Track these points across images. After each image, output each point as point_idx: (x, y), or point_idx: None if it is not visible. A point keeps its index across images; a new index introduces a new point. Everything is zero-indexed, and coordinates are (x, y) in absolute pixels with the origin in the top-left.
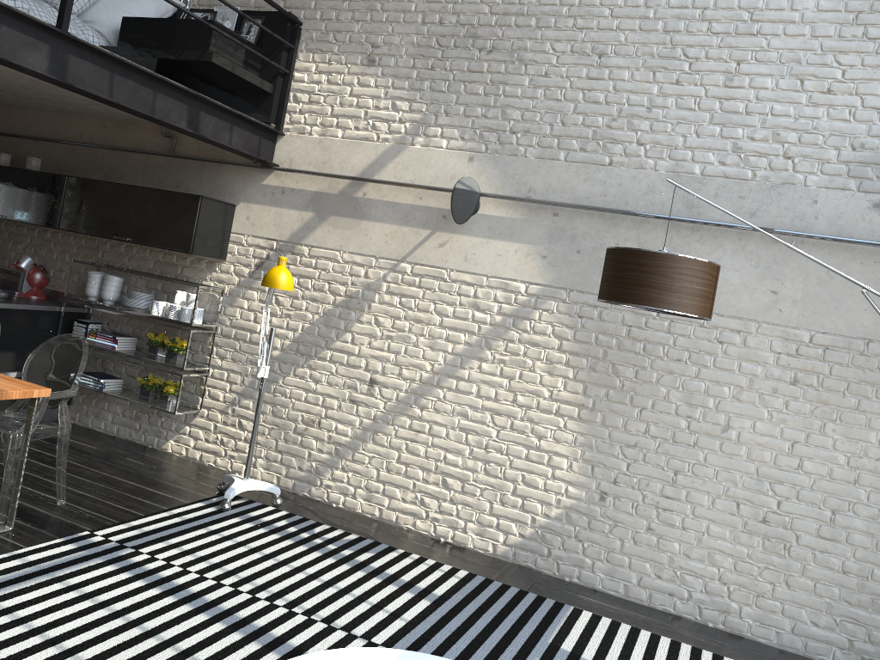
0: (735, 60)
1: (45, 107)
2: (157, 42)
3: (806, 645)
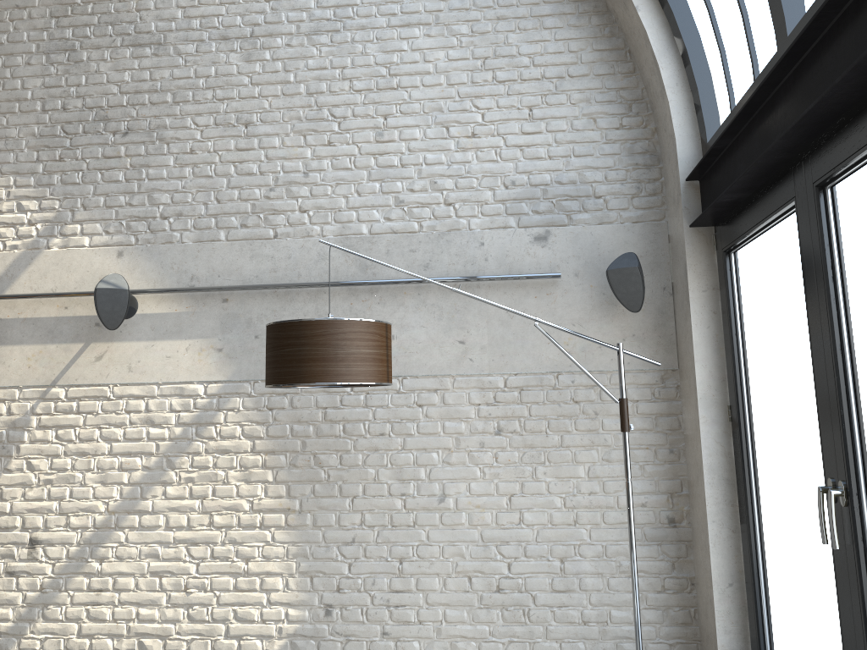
0: (381, 115)
1: None
2: None
3: None
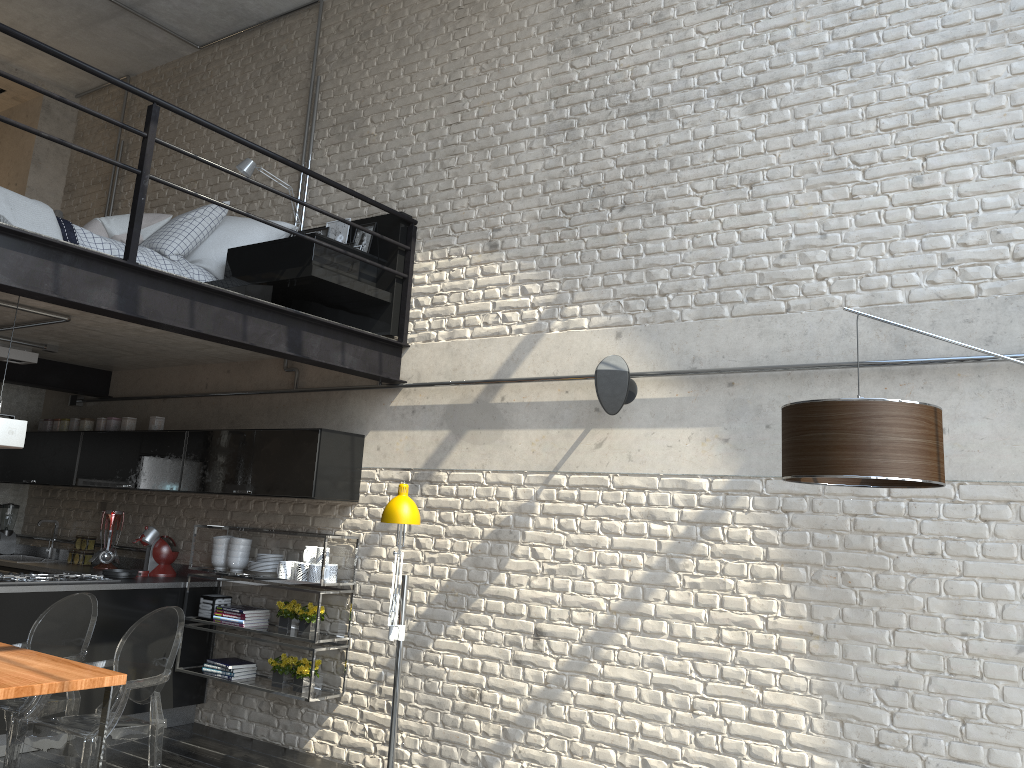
0: (919, 155)
1: (169, 361)
2: (261, 267)
3: None
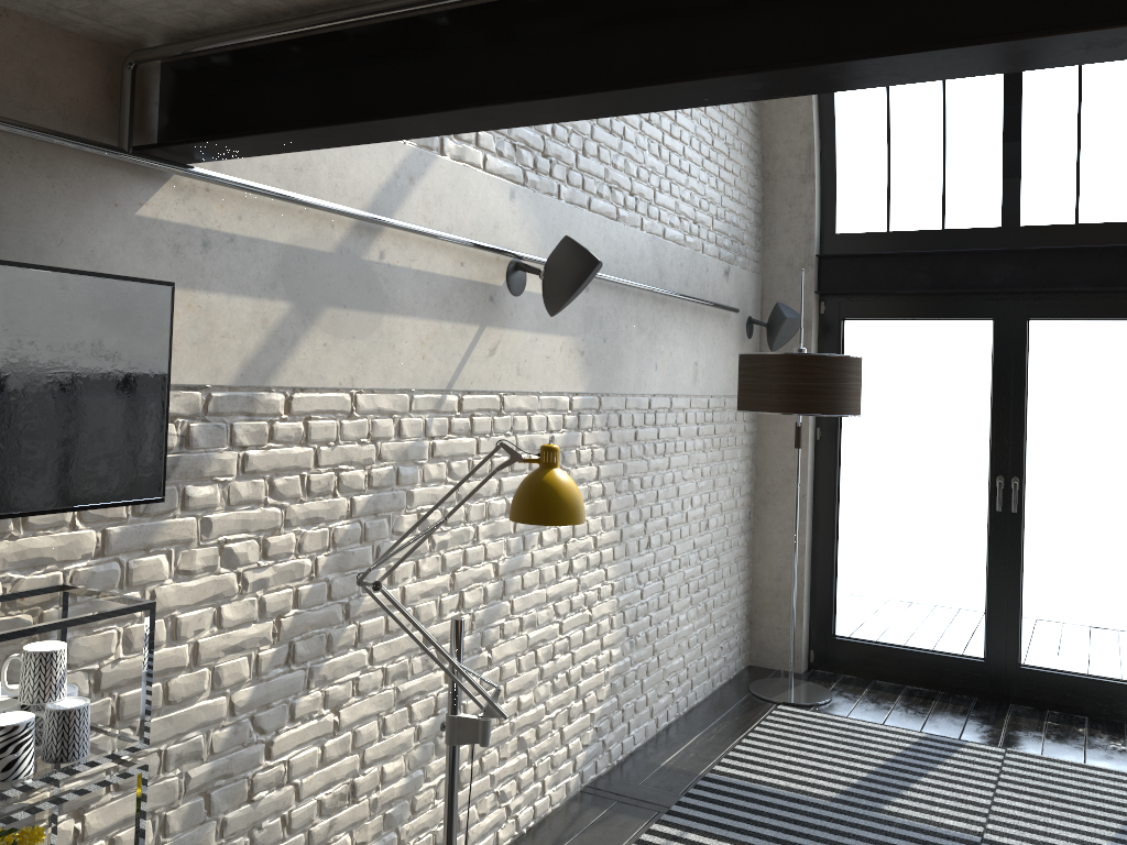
0: None
1: None
2: None
3: (713, 681)
